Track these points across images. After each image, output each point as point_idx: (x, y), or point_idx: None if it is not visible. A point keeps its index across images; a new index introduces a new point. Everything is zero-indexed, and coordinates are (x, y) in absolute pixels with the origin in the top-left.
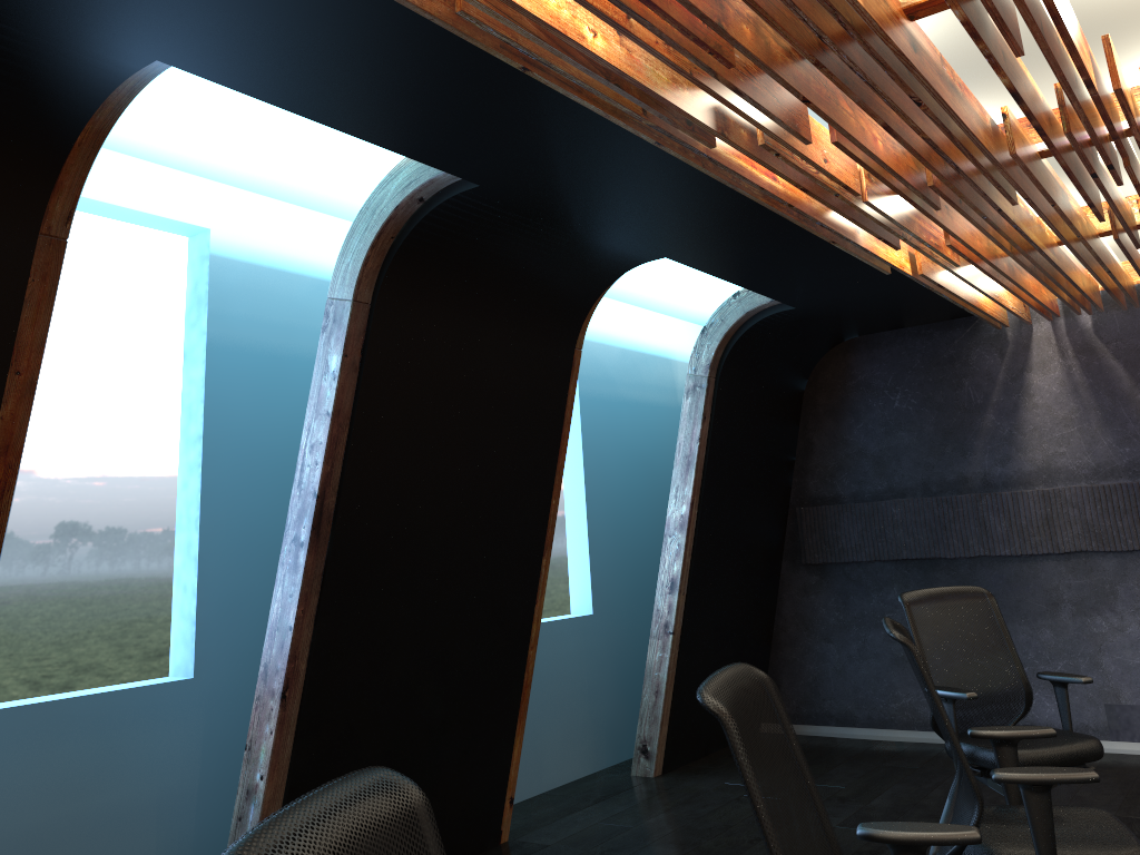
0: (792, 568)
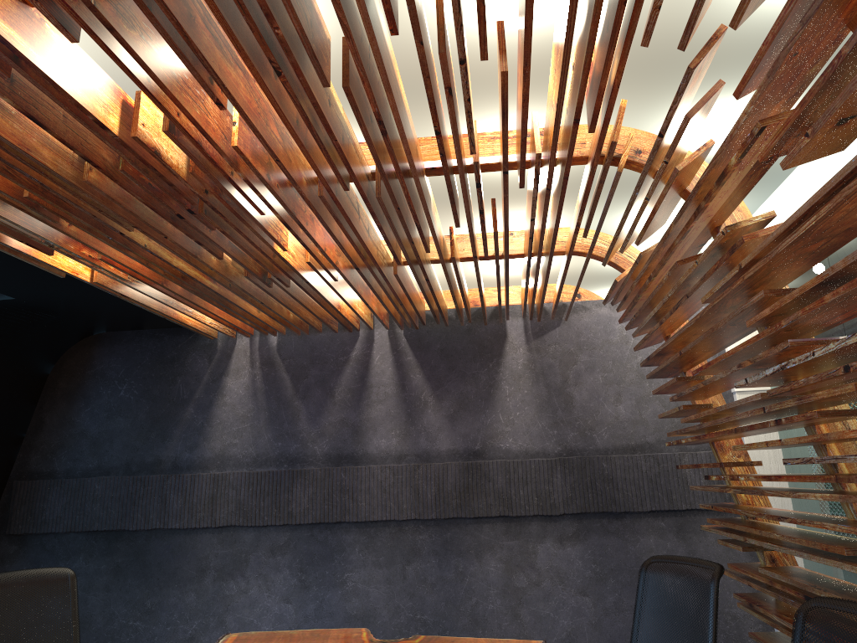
0: None
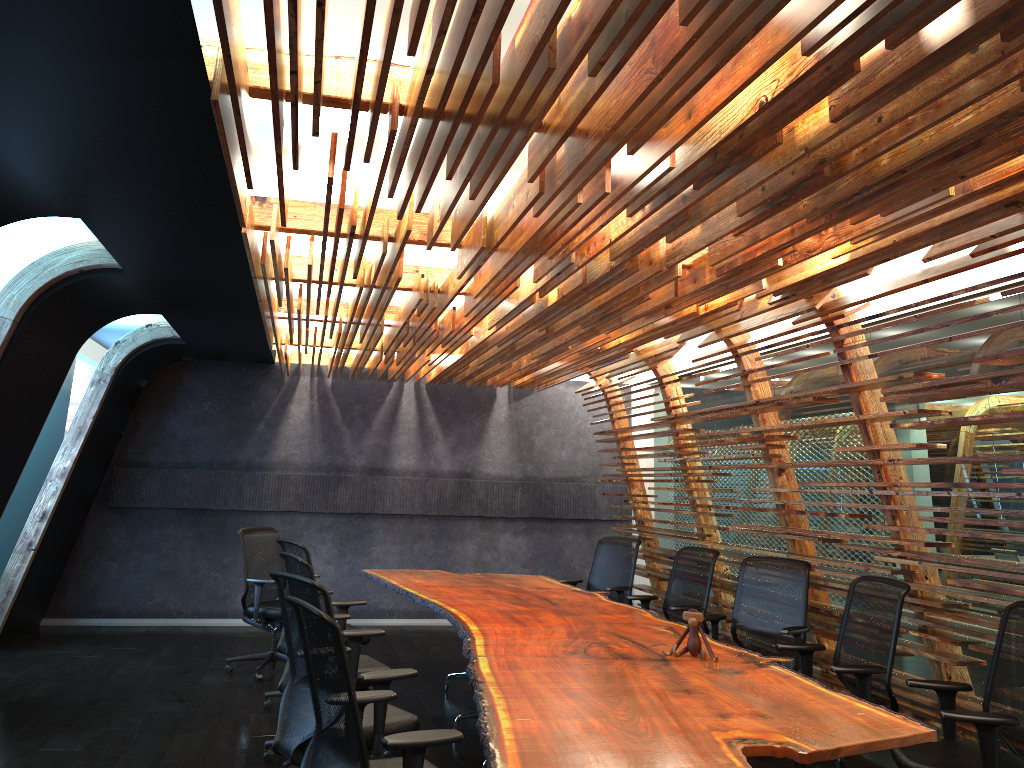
0: (99, 508)
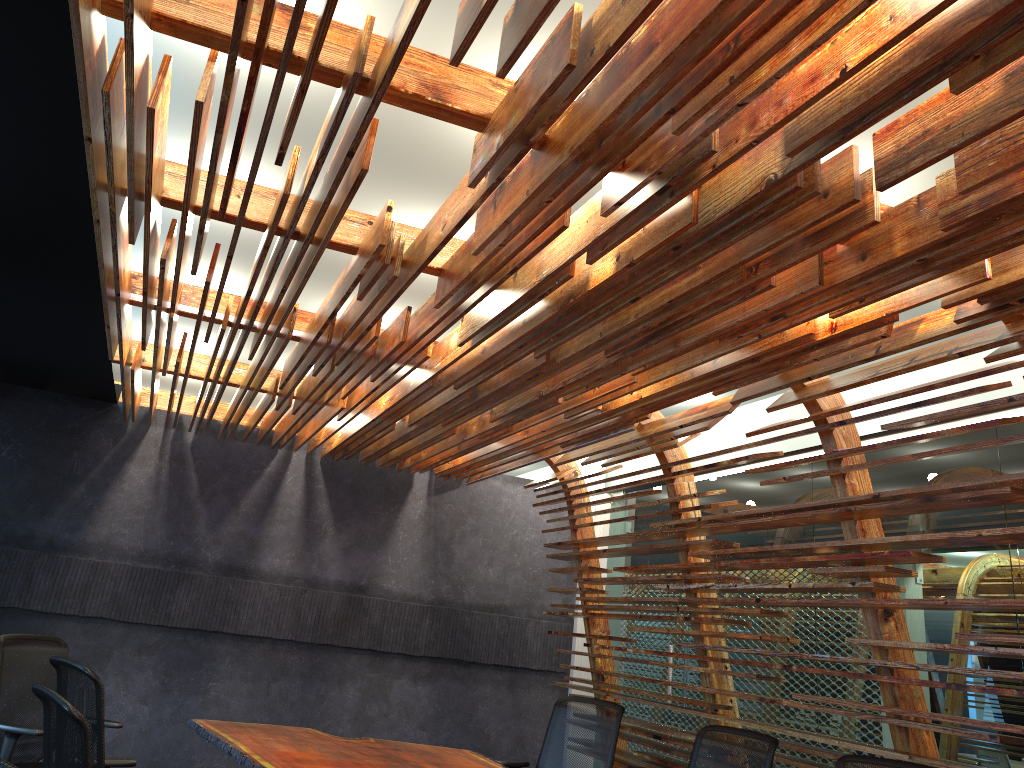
0: None
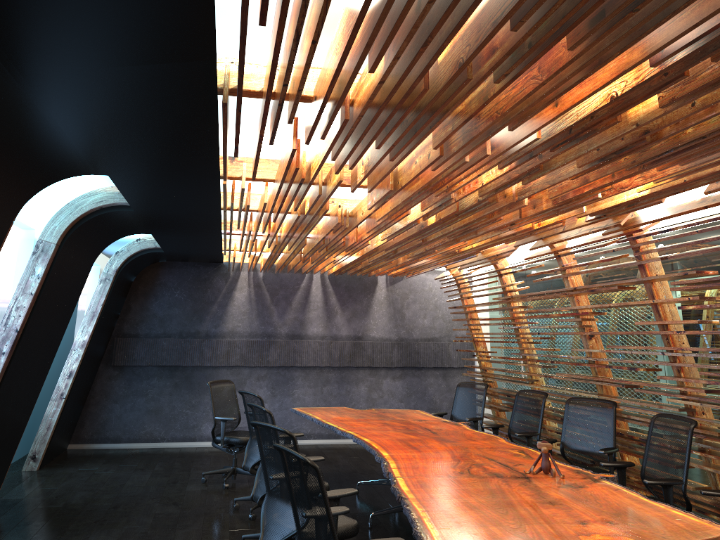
0: (105, 367)
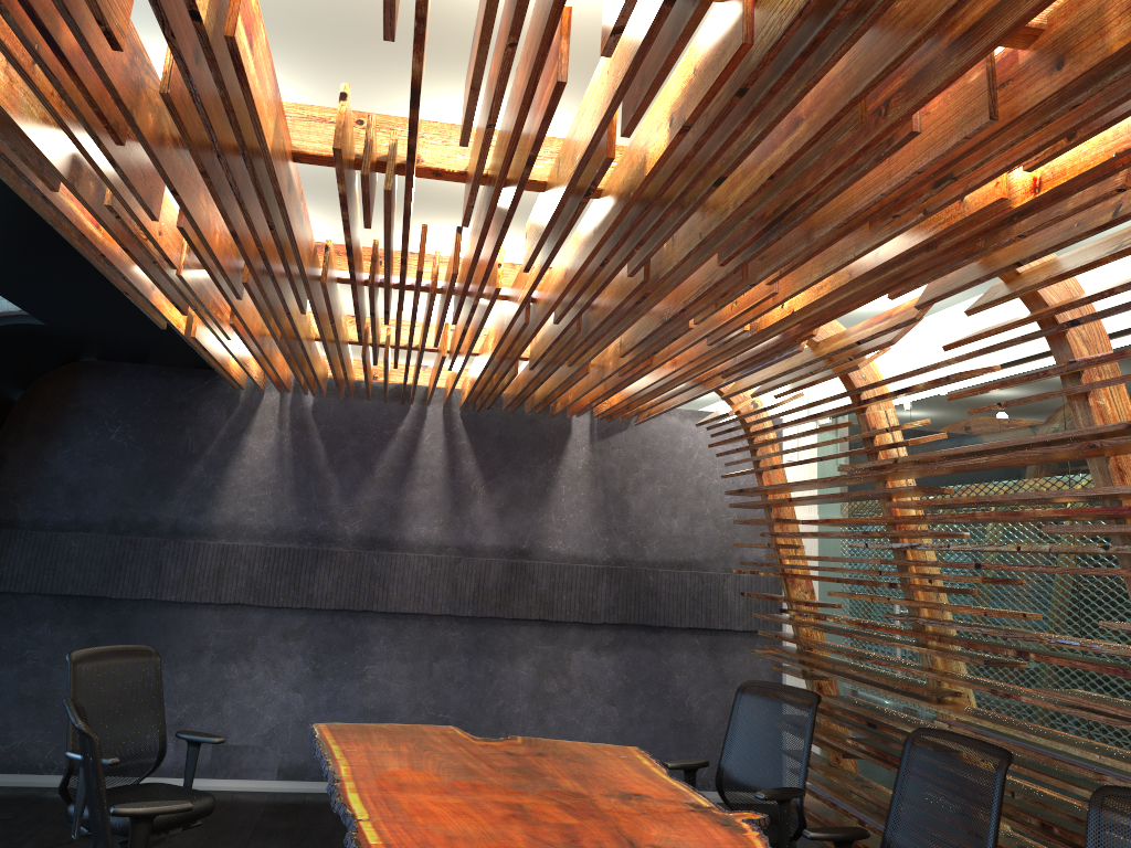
0: None
